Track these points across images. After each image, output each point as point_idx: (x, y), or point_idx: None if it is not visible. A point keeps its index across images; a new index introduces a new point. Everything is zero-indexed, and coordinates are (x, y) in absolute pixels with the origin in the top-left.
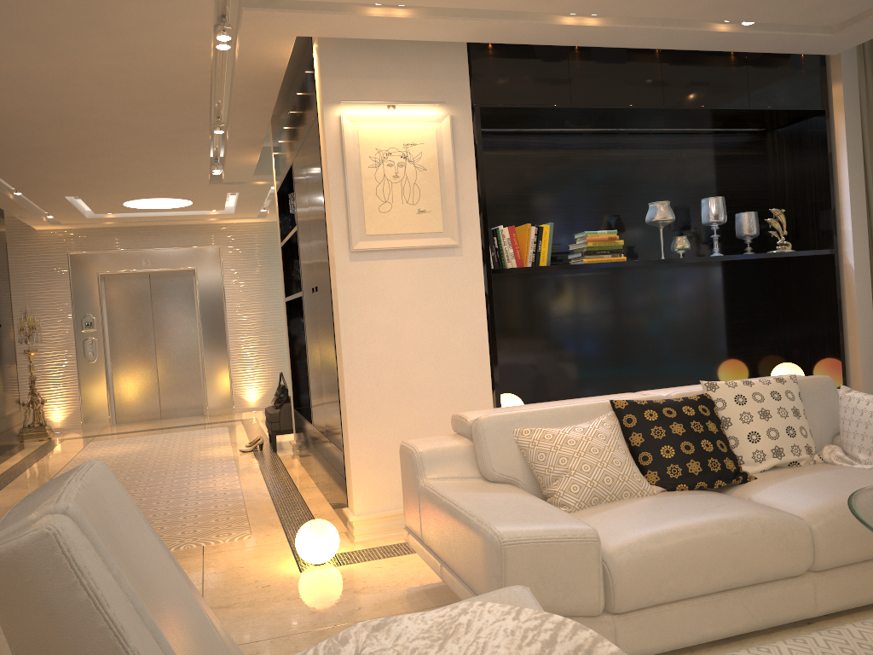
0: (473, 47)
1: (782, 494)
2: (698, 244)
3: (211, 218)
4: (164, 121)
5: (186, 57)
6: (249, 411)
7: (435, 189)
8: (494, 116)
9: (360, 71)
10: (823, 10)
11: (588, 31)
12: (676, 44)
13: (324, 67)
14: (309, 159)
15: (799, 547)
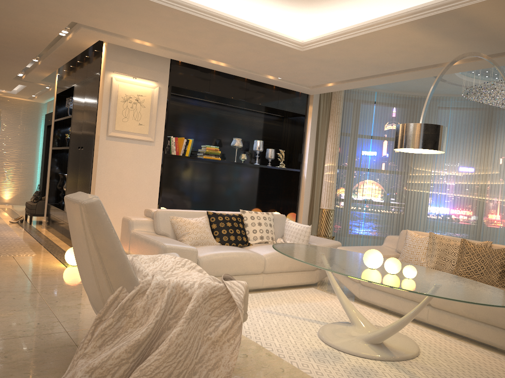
0: (173, 60)
1: (259, 249)
2: (250, 158)
3: None
4: (11, 51)
5: (43, 34)
6: (3, 204)
7: (147, 116)
8: (176, 89)
9: (123, 60)
10: (306, 81)
11: (220, 67)
12: (253, 78)
13: (108, 55)
14: (90, 89)
15: (260, 264)
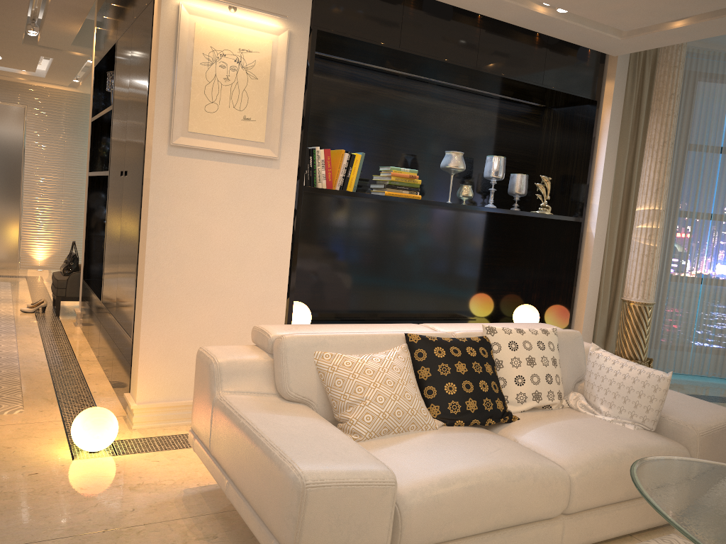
0: None
1: (544, 440)
2: (476, 193)
3: (19, 77)
4: None
5: None
6: (35, 269)
7: (263, 100)
8: (328, 41)
9: None
10: (625, 15)
11: None
12: (498, 14)
13: None
14: (138, 41)
15: (559, 494)
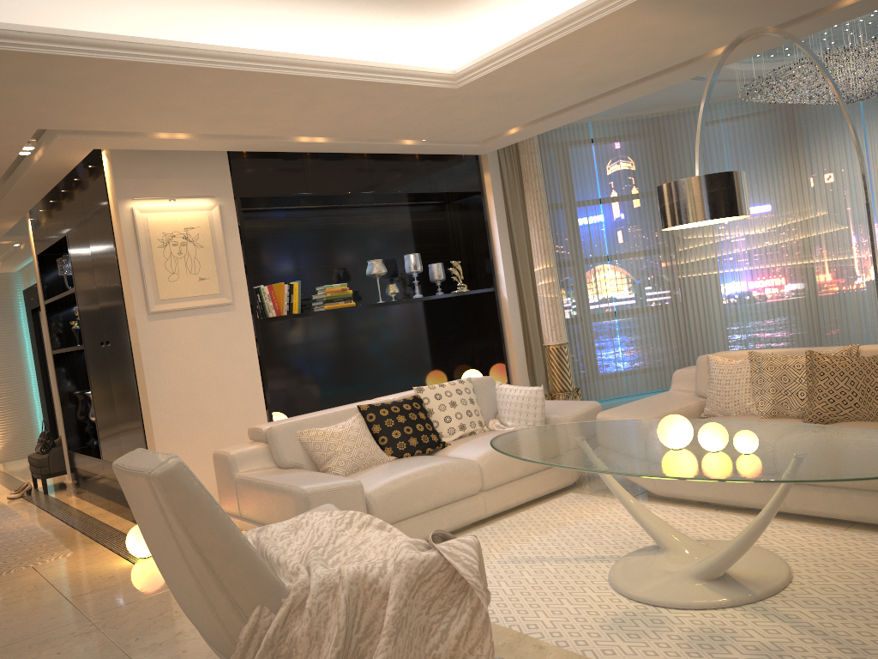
0: (232, 152)
1: (464, 450)
2: (405, 287)
3: None
4: None
5: None
6: None
7: (211, 261)
8: (250, 201)
9: (145, 173)
10: (471, 135)
11: (318, 145)
12: (378, 151)
13: (116, 171)
14: (97, 237)
15: (474, 476)
